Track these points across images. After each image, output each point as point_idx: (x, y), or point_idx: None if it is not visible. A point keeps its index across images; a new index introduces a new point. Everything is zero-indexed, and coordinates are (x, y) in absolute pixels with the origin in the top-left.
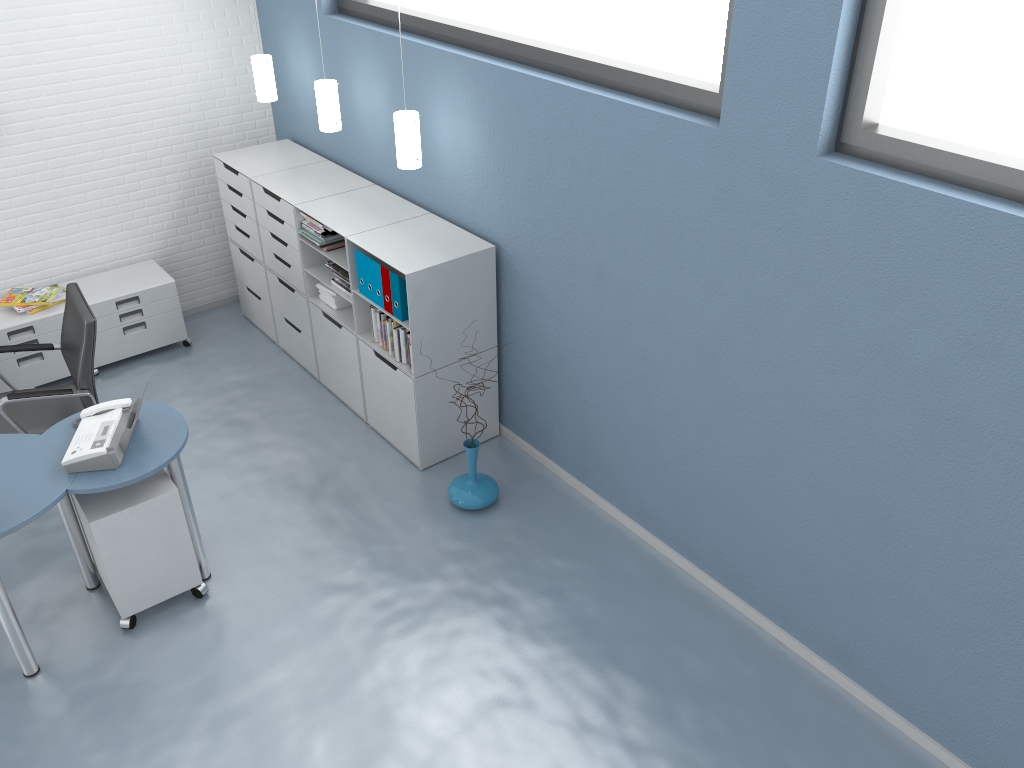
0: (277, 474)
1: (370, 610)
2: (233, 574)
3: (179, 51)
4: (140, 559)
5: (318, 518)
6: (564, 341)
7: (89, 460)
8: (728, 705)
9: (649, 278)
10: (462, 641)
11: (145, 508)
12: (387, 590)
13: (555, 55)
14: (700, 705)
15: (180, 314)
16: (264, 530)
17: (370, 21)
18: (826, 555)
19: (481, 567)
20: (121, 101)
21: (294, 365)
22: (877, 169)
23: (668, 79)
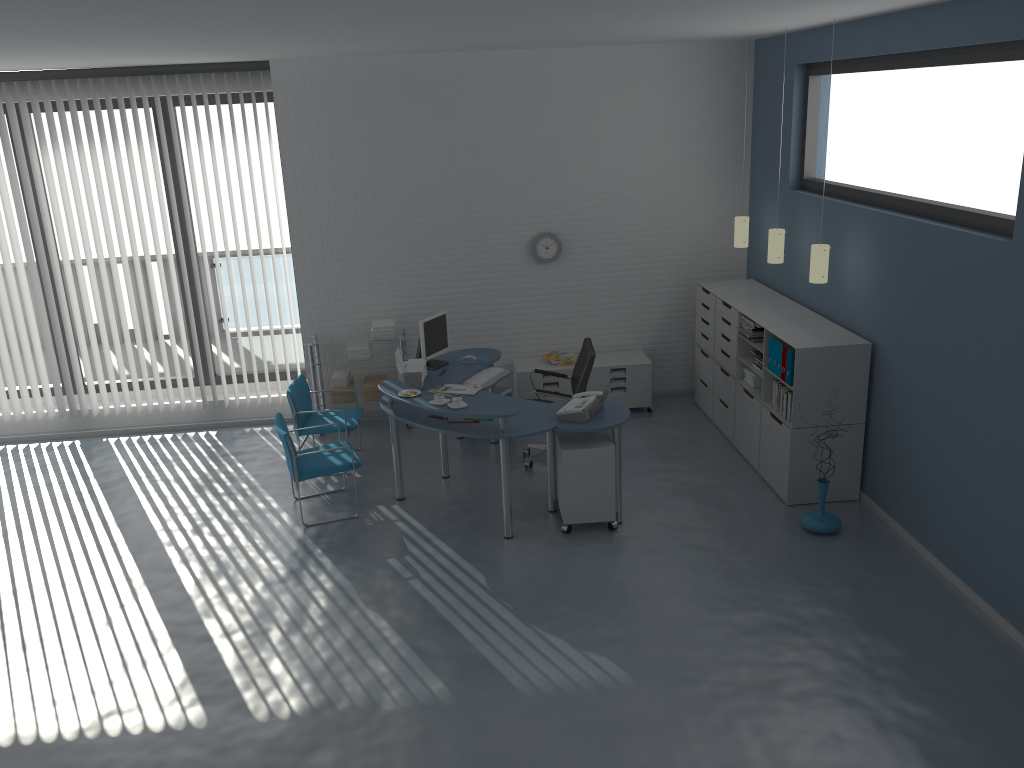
0: (683, 486)
1: (716, 563)
2: (635, 525)
3: (690, 213)
4: (583, 486)
5: (701, 513)
6: (909, 414)
7: (571, 414)
8: (966, 679)
9: (966, 357)
10: (773, 593)
11: (593, 452)
12: (733, 557)
13: (925, 205)
14: (942, 672)
15: (649, 387)
16: (663, 510)
17: (818, 193)
18: None
19: (806, 563)
20: (646, 242)
21: (719, 434)
22: None
23: (991, 215)
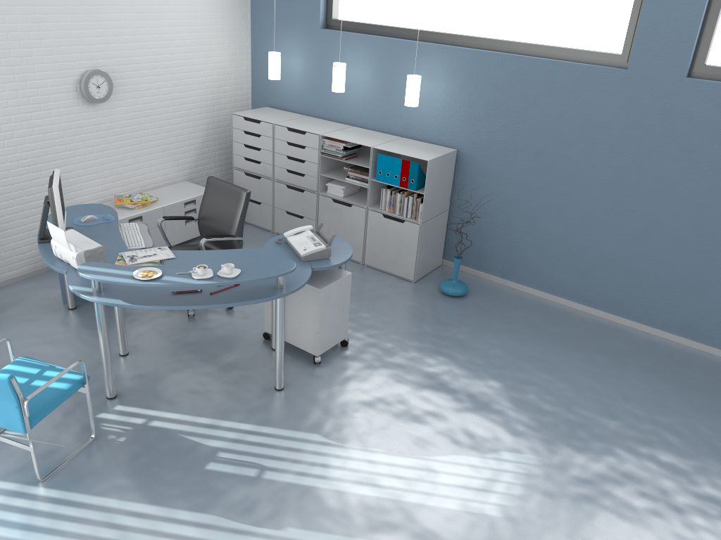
0: None
1: (444, 342)
2: (353, 335)
3: (212, 49)
4: (331, 316)
5: (377, 307)
6: (503, 197)
7: (317, 252)
8: (644, 357)
9: (572, 151)
10: (502, 348)
11: (339, 283)
12: (444, 333)
13: (509, 43)
14: (633, 358)
15: None
16: (351, 315)
17: (355, 32)
18: (679, 276)
19: (484, 319)
20: (181, 77)
21: None
22: (715, 81)
23: (587, 50)
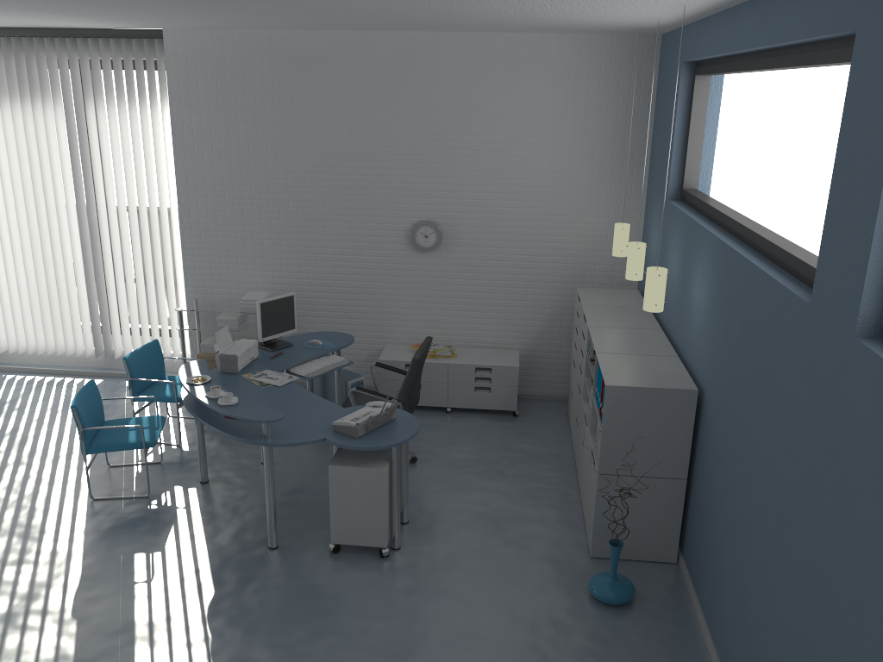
0: (493, 512)
1: (466, 622)
2: (411, 555)
3: (580, 214)
4: (351, 506)
5: (491, 550)
6: (718, 485)
7: (345, 426)
8: None
9: (762, 436)
10: None
11: (363, 472)
12: (489, 617)
13: (758, 237)
14: None
15: (516, 391)
16: (453, 540)
17: (691, 206)
18: None
19: (568, 642)
20: (530, 240)
21: (570, 453)
22: None
23: (808, 262)
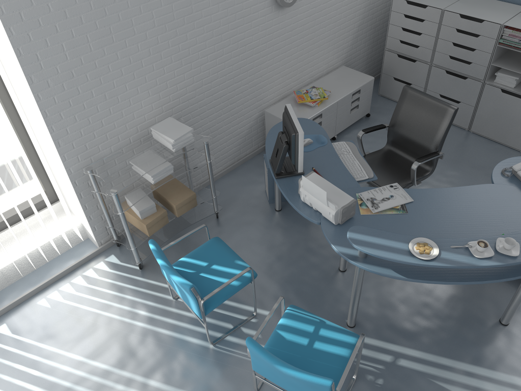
0: None
1: None
2: None
3: None
4: None
5: None
6: None
7: None
8: None
9: None
10: None
11: None
12: None
13: None
14: None
15: (370, 98)
16: None
17: None
18: None
19: None
20: None
21: None
22: None
23: None
